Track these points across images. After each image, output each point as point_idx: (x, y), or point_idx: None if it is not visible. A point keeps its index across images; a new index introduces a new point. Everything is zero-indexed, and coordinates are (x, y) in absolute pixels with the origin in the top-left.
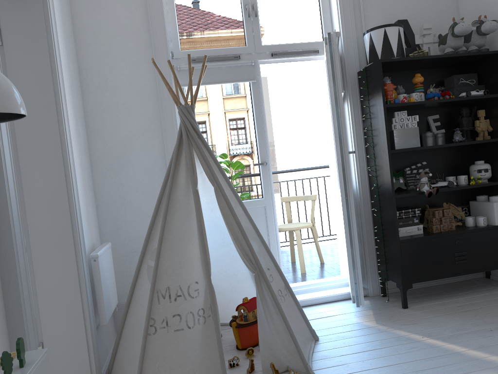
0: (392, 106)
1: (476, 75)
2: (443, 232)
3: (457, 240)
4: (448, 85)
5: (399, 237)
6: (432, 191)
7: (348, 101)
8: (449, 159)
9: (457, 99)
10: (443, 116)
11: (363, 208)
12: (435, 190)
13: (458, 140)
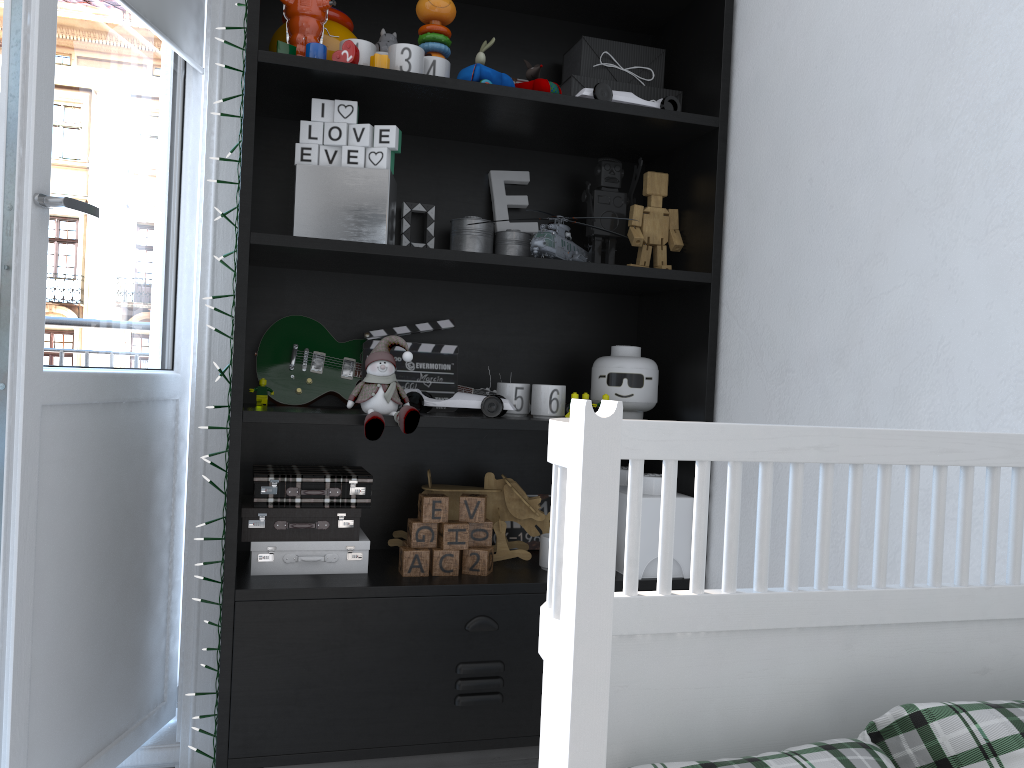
0: (285, 65)
1: (662, 56)
2: (438, 578)
3: (475, 616)
4: (569, 75)
5: (264, 576)
6: (398, 417)
7: (209, 57)
8: (548, 330)
9: (555, 98)
10: (548, 183)
11: (203, 451)
12: (403, 416)
13: (544, 253)
